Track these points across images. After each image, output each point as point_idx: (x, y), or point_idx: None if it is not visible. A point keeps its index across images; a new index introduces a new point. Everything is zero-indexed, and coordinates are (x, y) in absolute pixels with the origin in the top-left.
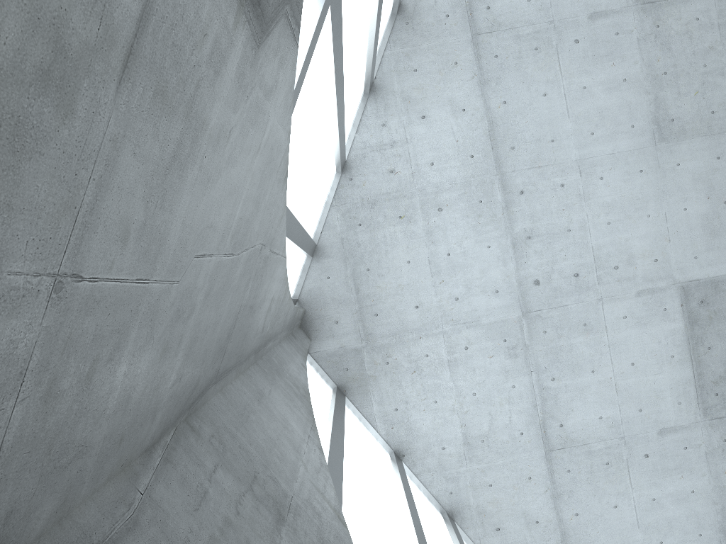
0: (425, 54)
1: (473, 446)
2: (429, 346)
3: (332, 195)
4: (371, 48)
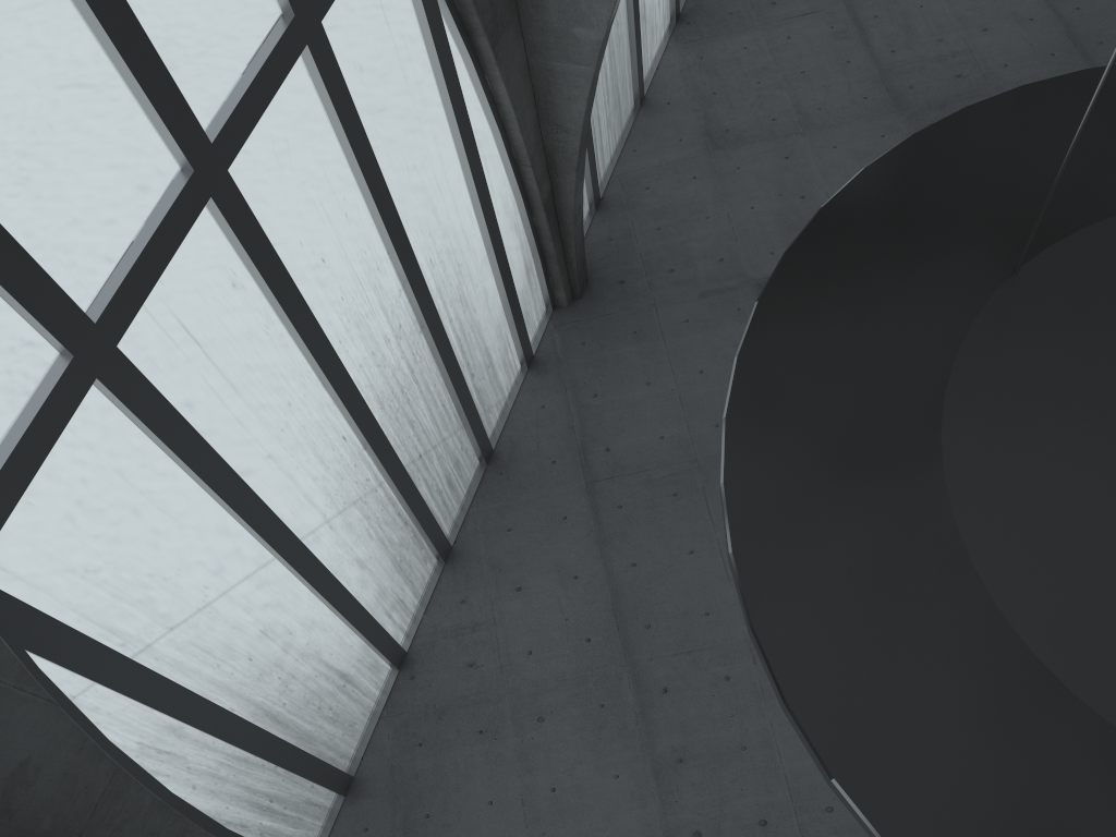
0: (523, 508)
1: None
2: None
3: (384, 700)
4: (397, 490)
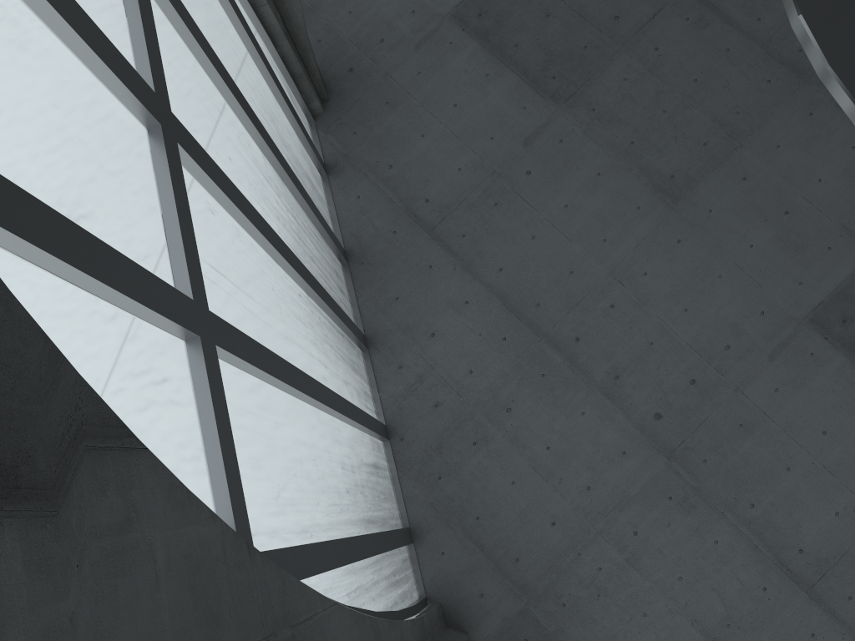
0: (396, 278)
1: (722, 639)
2: (594, 556)
3: (394, 466)
4: (333, 314)
